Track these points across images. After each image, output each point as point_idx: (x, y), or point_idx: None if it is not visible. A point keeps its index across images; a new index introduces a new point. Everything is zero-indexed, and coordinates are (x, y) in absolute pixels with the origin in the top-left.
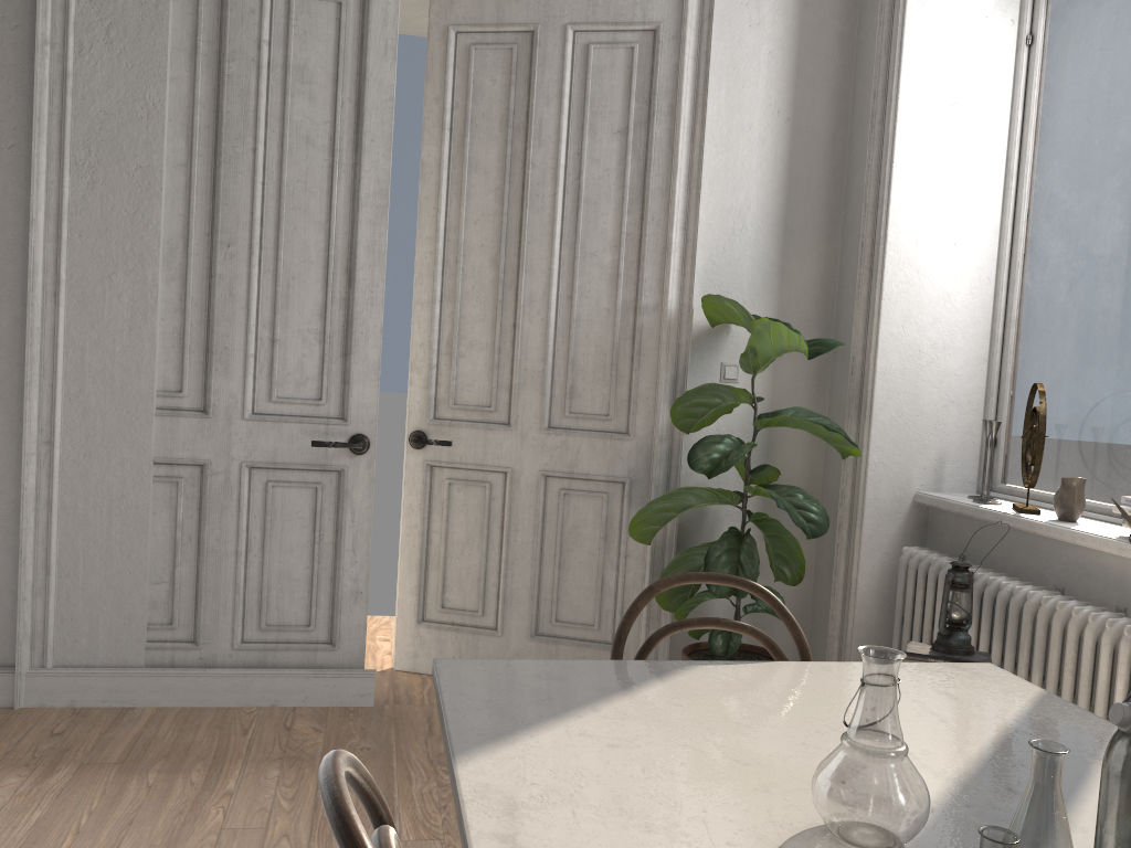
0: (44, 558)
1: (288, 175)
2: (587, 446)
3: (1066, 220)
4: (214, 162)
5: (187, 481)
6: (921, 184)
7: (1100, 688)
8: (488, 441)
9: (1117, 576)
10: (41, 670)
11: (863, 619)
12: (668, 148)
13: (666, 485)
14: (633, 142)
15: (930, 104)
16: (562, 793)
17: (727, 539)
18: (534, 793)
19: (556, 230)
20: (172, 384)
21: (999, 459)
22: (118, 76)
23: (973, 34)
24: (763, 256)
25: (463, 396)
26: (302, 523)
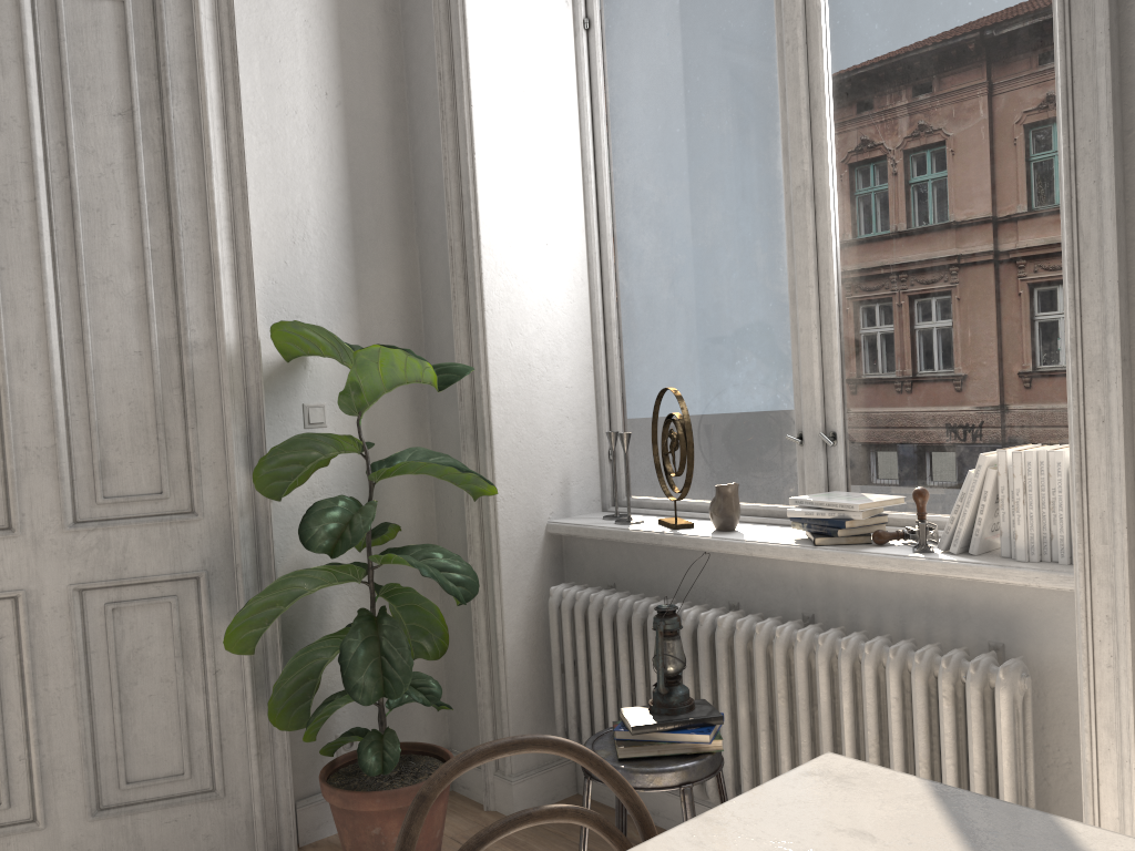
0: None
1: None
2: (137, 539)
3: (657, 213)
4: None
5: None
6: (506, 179)
7: (823, 710)
8: None
9: (798, 583)
10: None
11: (516, 678)
12: (195, 136)
13: (257, 569)
14: (143, 128)
15: (503, 88)
16: None
17: (361, 627)
18: None
19: (44, 249)
20: None
21: (620, 471)
22: None
23: (533, 13)
24: (334, 270)
25: None
26: None
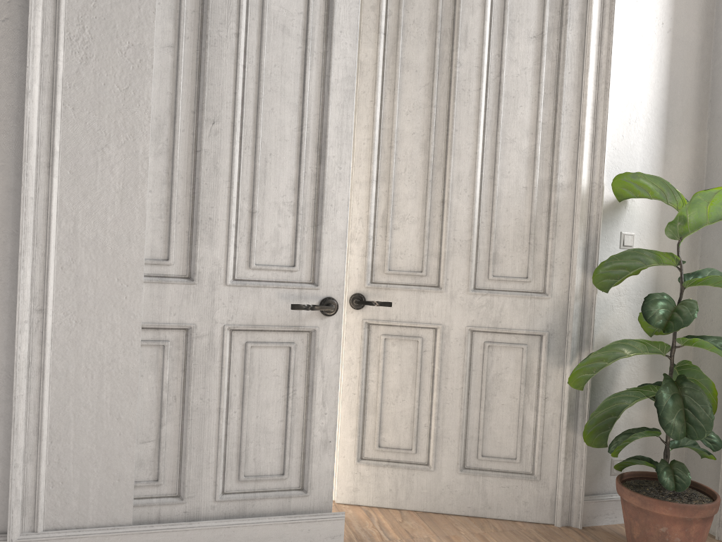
0: (36, 424)
1: (266, 59)
2: (509, 305)
3: None
4: (200, 45)
5: (172, 345)
6: None
7: None
8: (421, 301)
9: None
10: (32, 535)
11: None
12: (579, 50)
13: (579, 337)
14: (547, 46)
15: None
16: None
17: (669, 385)
18: None
19: (480, 119)
20: (159, 253)
21: None
22: None
23: None
24: (651, 143)
25: (396, 263)
26: (276, 380)
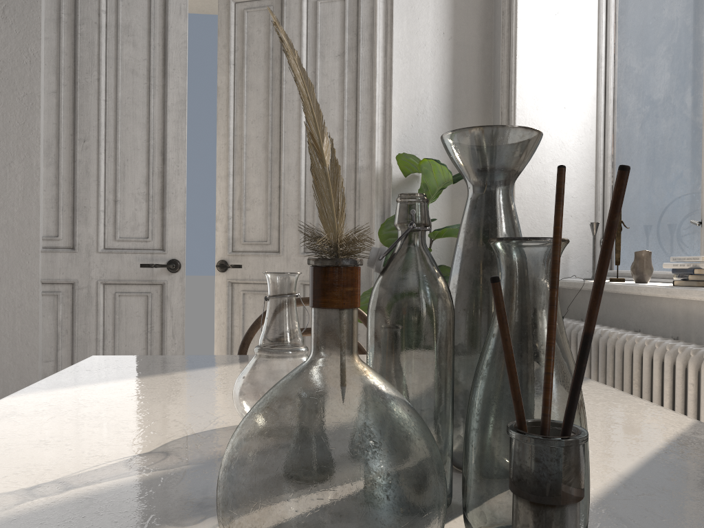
0: None
1: (121, 94)
2: None
3: (636, 81)
4: (74, 89)
5: (63, 294)
6: (538, 69)
7: (655, 392)
8: (266, 263)
9: (671, 315)
10: None
11: None
12: (370, 62)
13: None
14: (348, 61)
15: (540, 14)
16: (64, 409)
17: None
18: (40, 409)
19: (302, 122)
20: (52, 232)
21: None
22: (11, 38)
23: None
24: (439, 129)
25: (249, 236)
26: (139, 319)
